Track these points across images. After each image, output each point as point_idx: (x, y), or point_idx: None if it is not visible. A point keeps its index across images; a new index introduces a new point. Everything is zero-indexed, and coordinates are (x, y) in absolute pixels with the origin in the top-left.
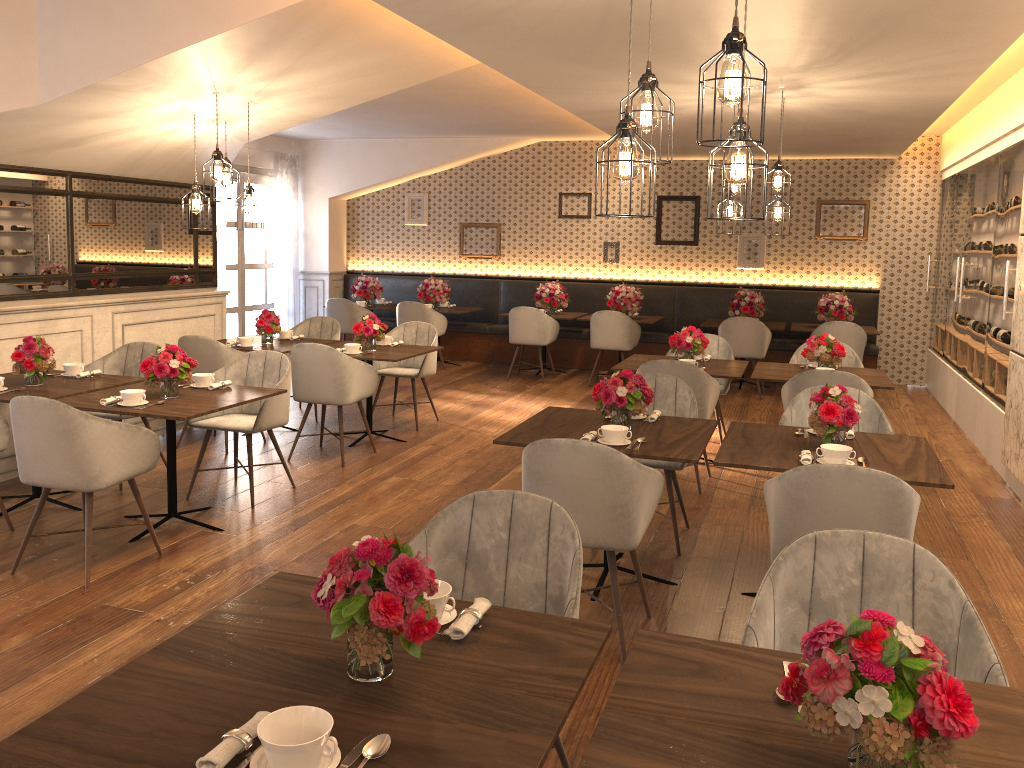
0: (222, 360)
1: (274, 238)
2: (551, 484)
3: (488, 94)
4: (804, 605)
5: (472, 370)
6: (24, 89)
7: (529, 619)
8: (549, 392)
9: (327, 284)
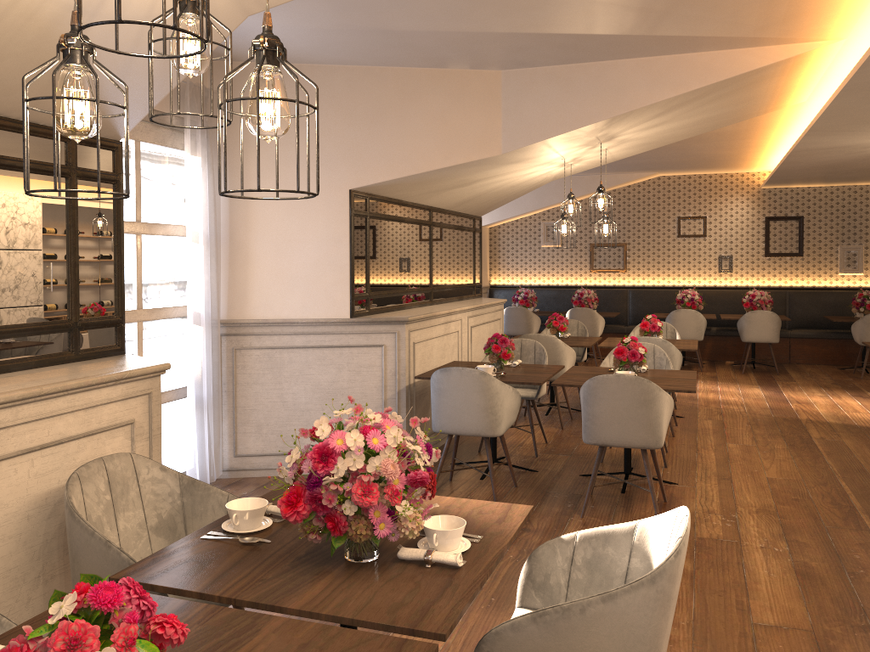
0: (559, 353)
1: None
2: None
3: (697, 138)
4: None
5: None
6: (491, 142)
7: None
8: (720, 378)
9: None
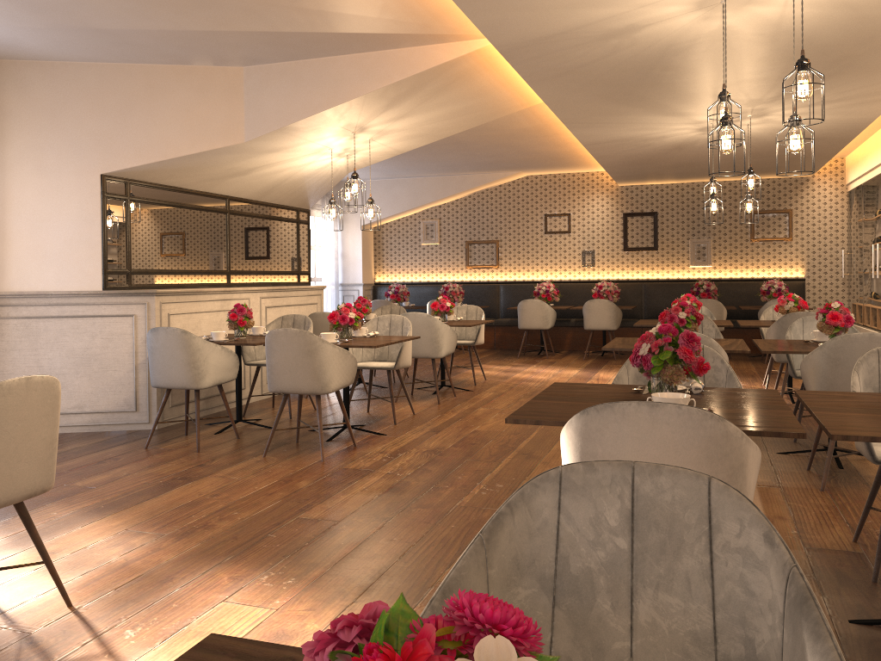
0: None
1: (322, 257)
2: None
3: (511, 134)
4: (875, 390)
5: (486, 353)
6: (235, 132)
7: (727, 389)
8: (556, 363)
9: (361, 293)
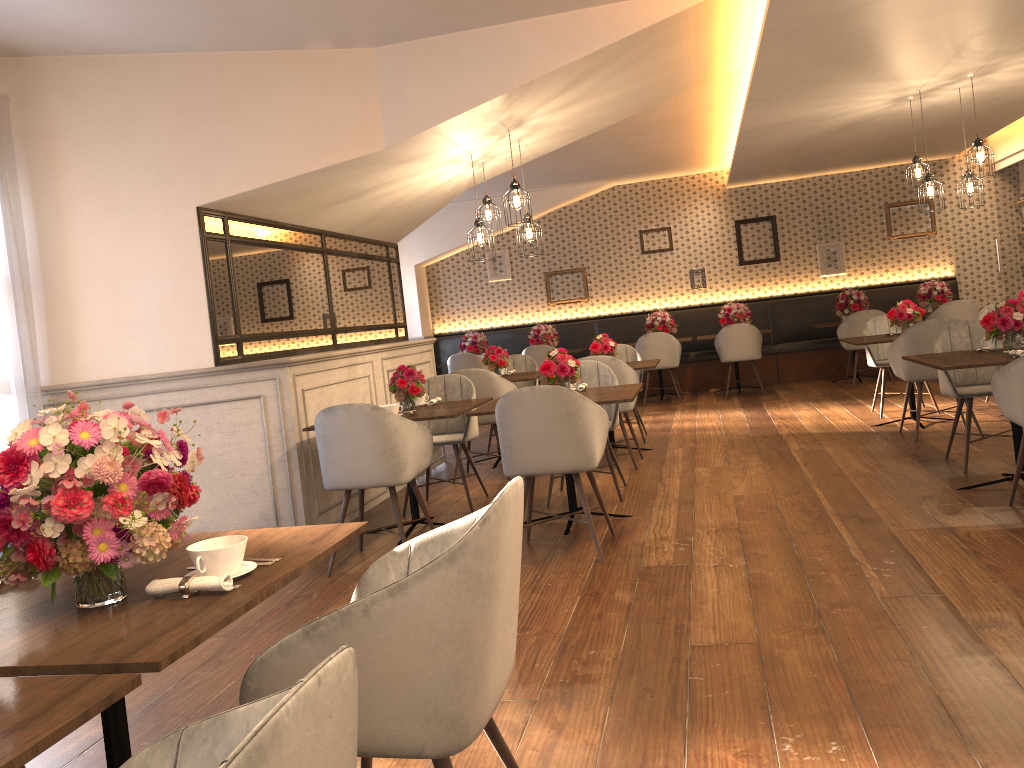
0: (495, 389)
1: None
2: None
3: (638, 129)
4: None
5: None
6: (371, 136)
7: None
8: (700, 406)
9: None
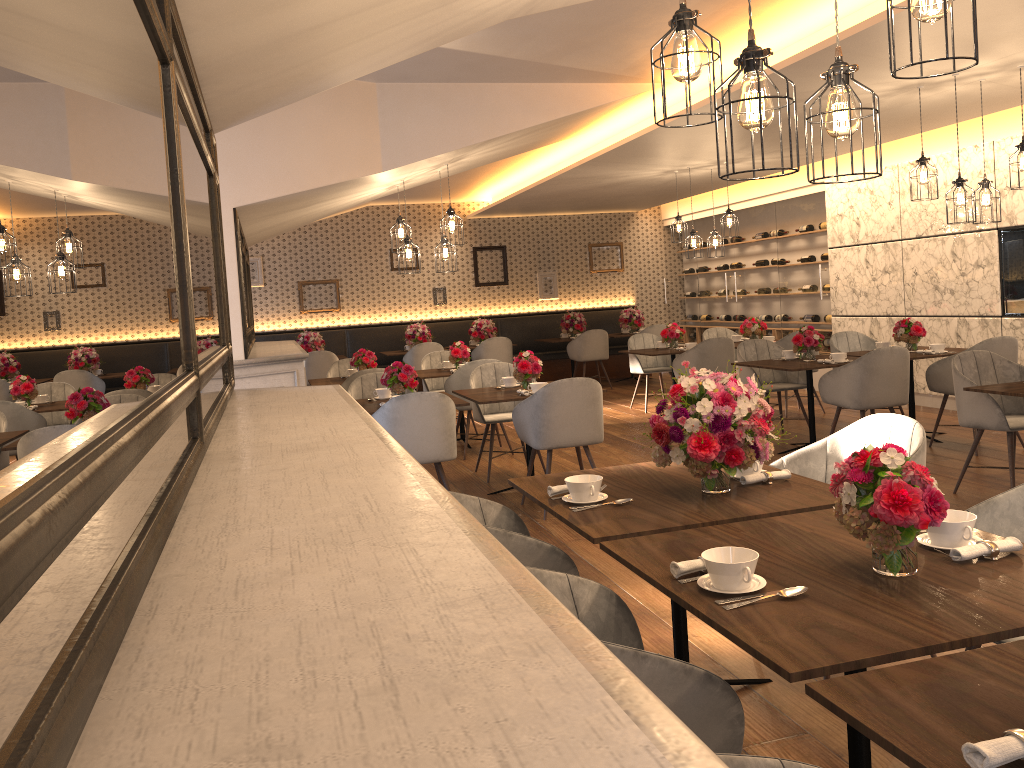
0: None
1: None
2: (878, 374)
3: None
4: None
5: None
6: (372, 159)
7: None
8: None
9: None
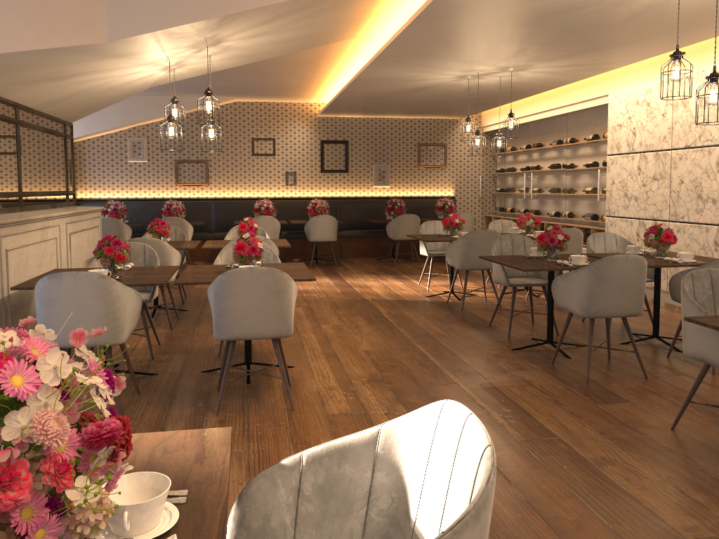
0: (166, 255)
1: None
2: (609, 282)
3: (278, 63)
4: None
5: None
6: (95, 28)
7: None
8: None
9: None
